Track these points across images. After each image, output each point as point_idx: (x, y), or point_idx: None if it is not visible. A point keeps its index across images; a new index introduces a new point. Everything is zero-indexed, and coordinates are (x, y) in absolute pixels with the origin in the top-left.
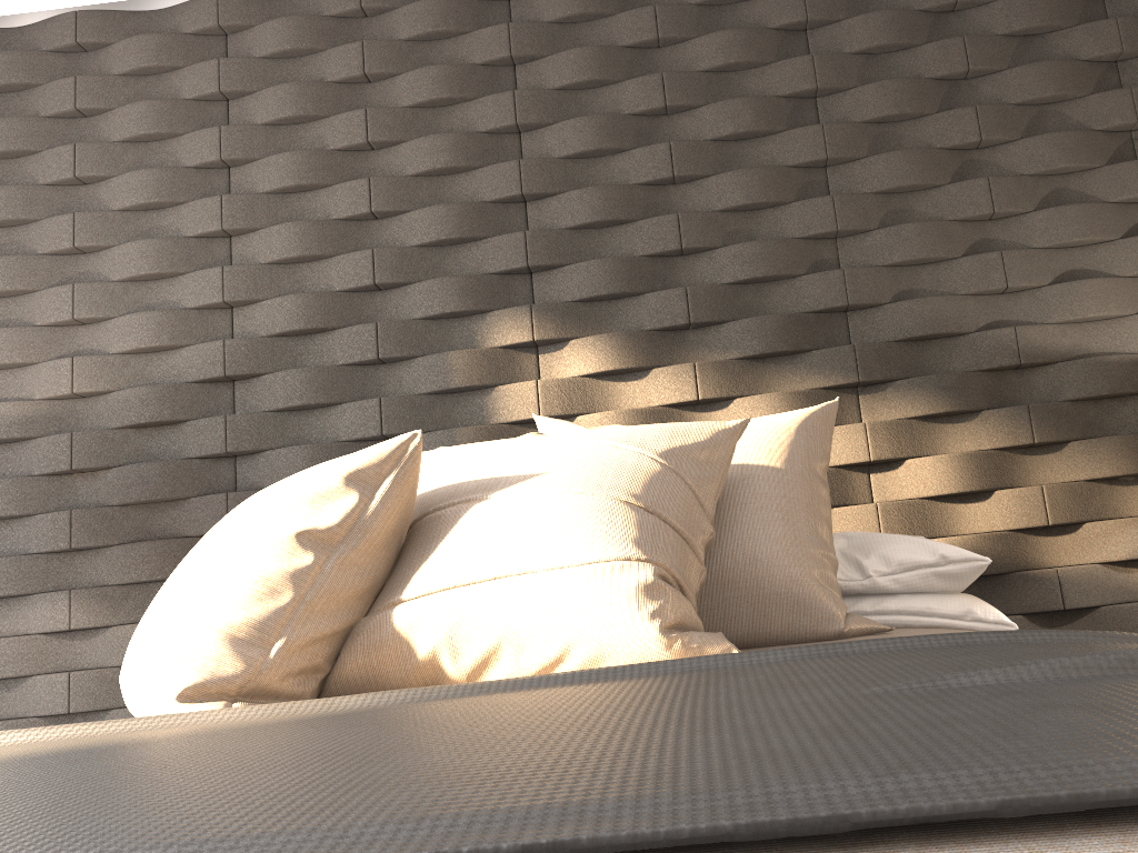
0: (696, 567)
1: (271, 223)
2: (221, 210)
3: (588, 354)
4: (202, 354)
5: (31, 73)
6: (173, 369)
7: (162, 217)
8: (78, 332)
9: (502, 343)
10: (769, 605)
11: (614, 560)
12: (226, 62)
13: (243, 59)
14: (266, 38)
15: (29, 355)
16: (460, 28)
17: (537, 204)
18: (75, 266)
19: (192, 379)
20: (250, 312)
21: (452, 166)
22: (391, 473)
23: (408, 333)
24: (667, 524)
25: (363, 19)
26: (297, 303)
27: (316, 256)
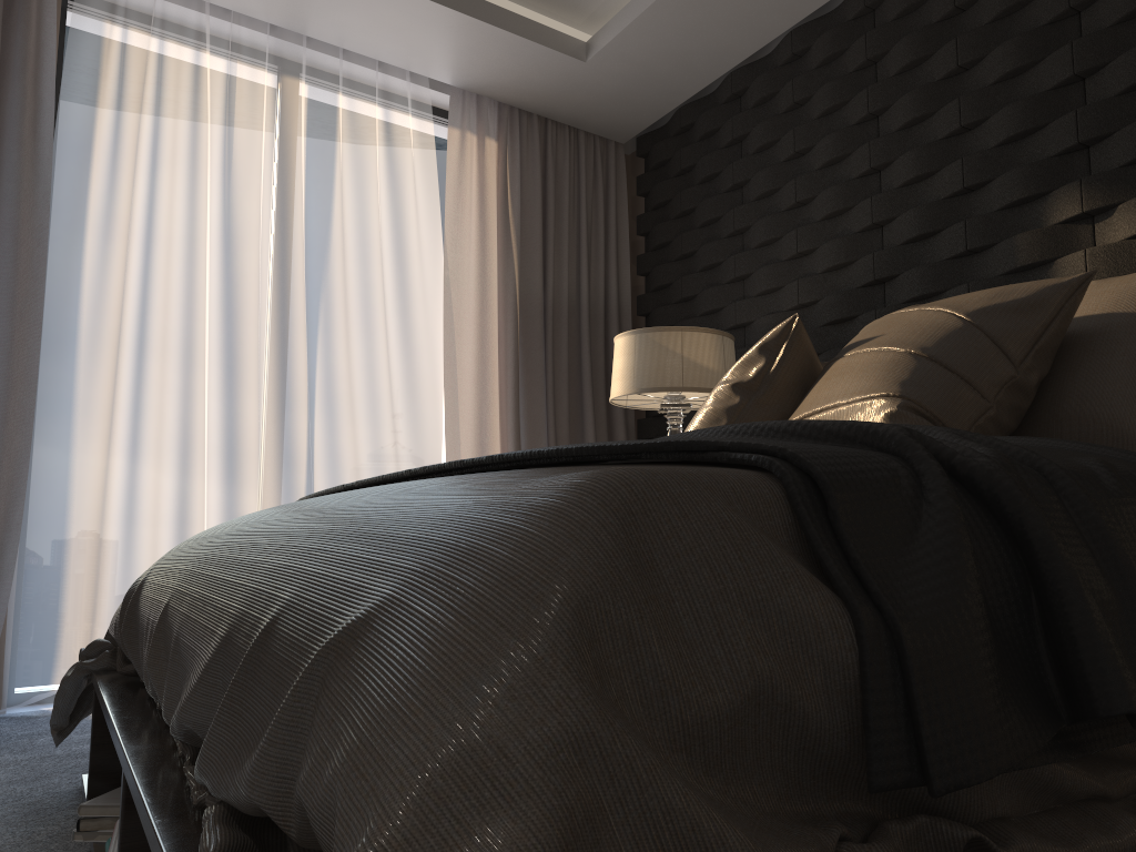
0: (975, 403)
1: (900, 154)
2: (869, 153)
3: (1131, 217)
4: (862, 266)
5: (772, 85)
6: (850, 279)
7: (841, 167)
8: (803, 261)
9: (1059, 220)
10: (1092, 441)
11: (877, 396)
12: (869, 34)
13: (880, 27)
14: (893, 4)
15: (779, 282)
16: None
17: (1092, 79)
18: (800, 215)
19: (858, 285)
20: (890, 228)
21: (1018, 66)
22: (784, 344)
23: (988, 225)
24: (946, 370)
25: None
26: (913, 215)
27: (926, 173)
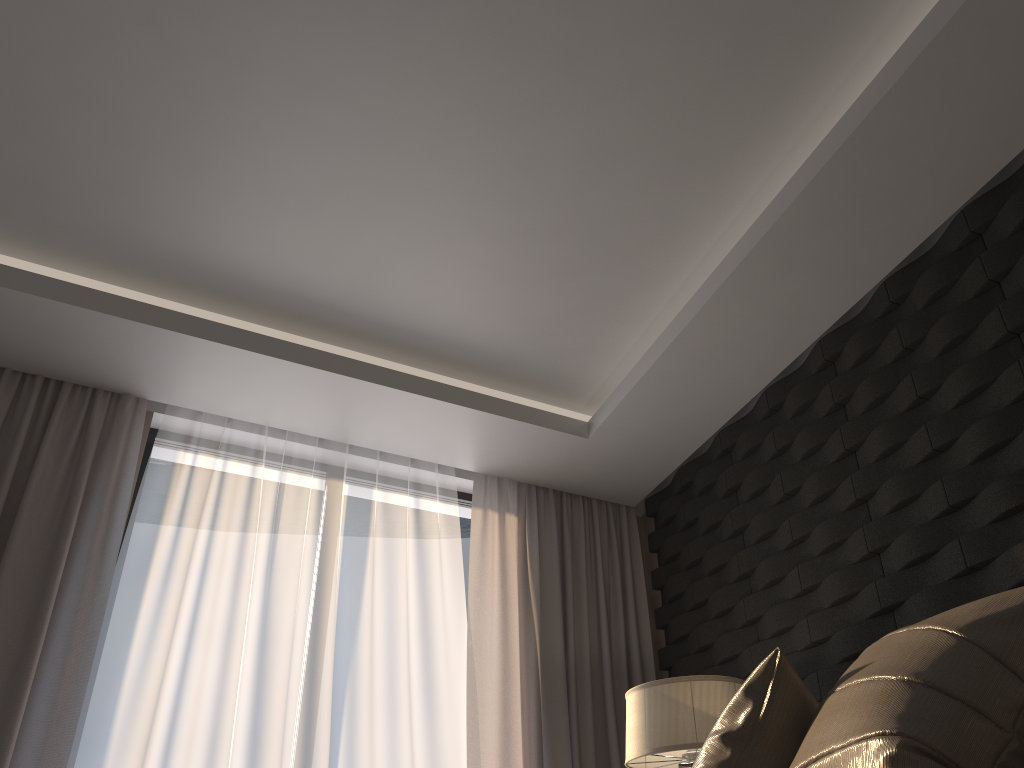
0: (991, 735)
1: (882, 483)
2: (852, 485)
3: None
4: (867, 595)
5: (756, 438)
6: (857, 610)
7: (830, 502)
8: (809, 597)
9: None
10: None
11: (873, 736)
12: (832, 382)
13: (841, 374)
14: (848, 354)
15: (789, 621)
16: (950, 279)
17: None
18: (799, 552)
19: (867, 615)
20: (887, 554)
21: (973, 388)
22: (770, 682)
23: (982, 539)
24: (947, 696)
25: (898, 307)
26: (906, 539)
27: (910, 497)
